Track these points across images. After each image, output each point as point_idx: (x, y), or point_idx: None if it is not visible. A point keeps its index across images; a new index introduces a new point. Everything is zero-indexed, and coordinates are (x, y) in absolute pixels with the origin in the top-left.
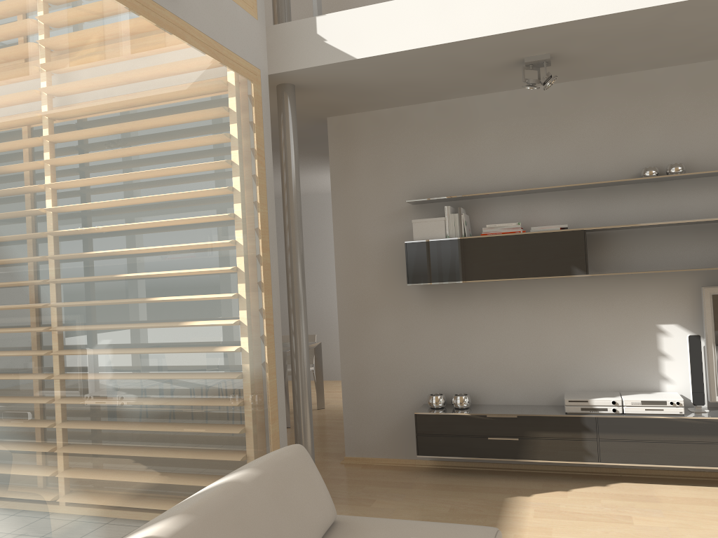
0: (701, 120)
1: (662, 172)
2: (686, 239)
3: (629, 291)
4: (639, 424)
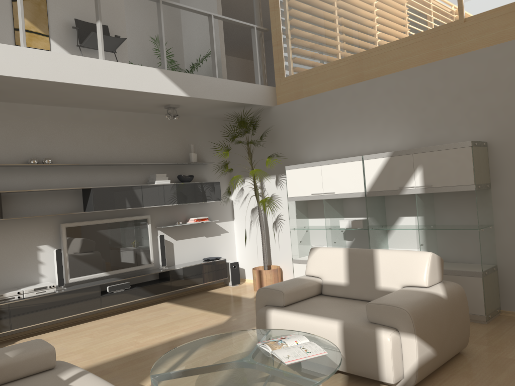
0: (58, 136)
1: (39, 161)
2: (51, 199)
3: (21, 228)
4: (34, 301)
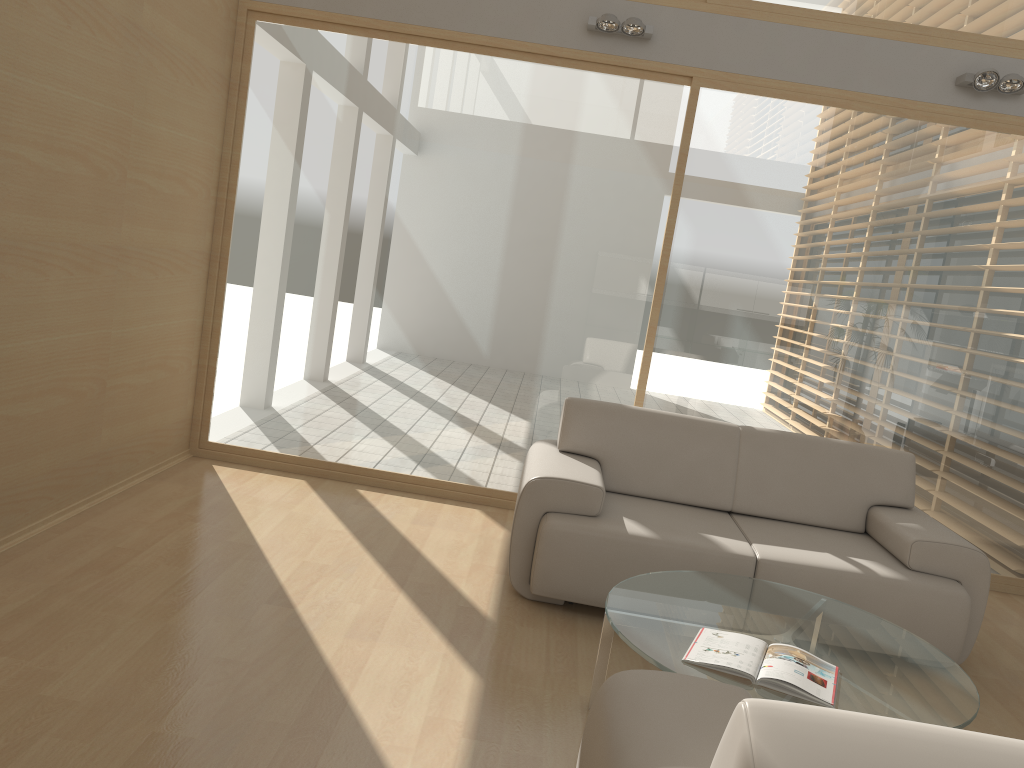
0: None
1: None
2: None
3: None
4: None
